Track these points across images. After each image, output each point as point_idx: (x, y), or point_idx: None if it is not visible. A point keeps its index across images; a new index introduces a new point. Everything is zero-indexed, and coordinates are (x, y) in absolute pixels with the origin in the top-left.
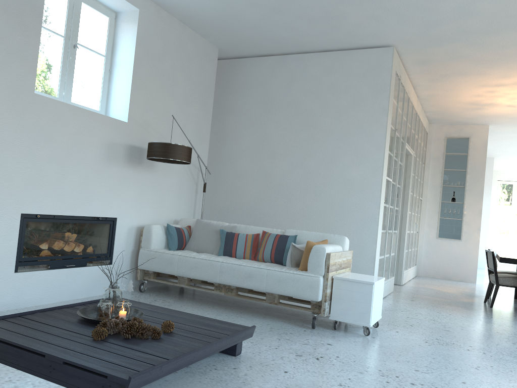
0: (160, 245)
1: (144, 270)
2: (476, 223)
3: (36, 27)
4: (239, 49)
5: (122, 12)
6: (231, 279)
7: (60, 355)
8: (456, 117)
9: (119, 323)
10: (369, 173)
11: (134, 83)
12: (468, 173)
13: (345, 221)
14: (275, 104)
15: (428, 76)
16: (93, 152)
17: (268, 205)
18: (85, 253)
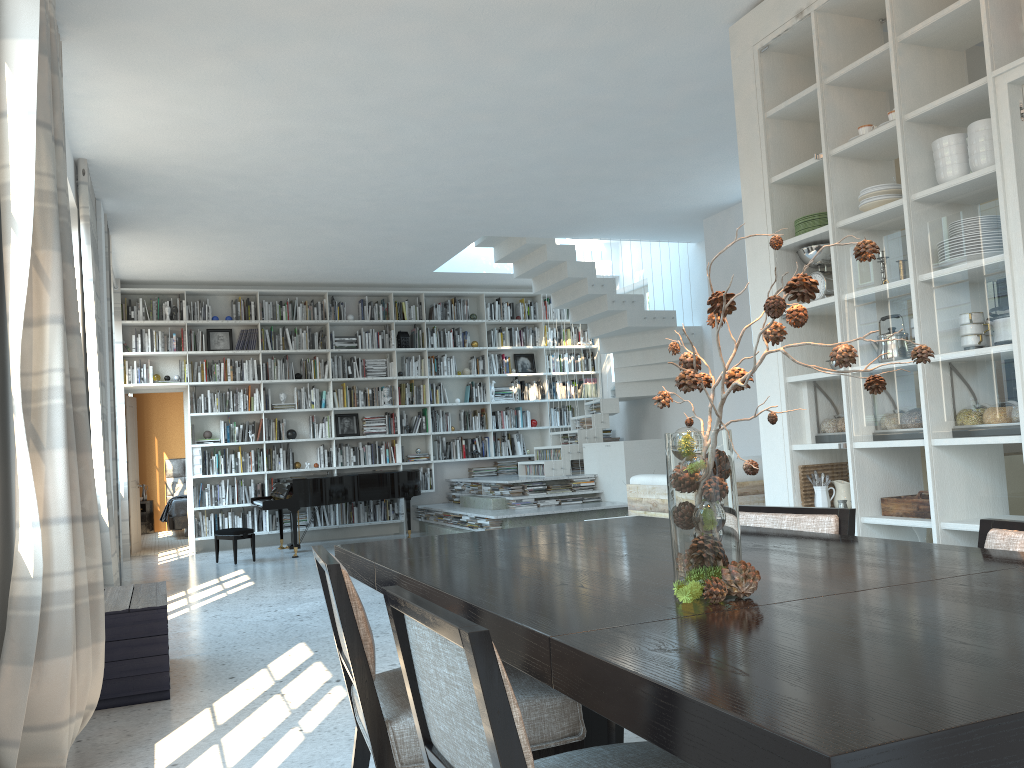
0: None
1: None
2: None
3: (745, 291)
4: None
5: None
6: None
7: None
8: None
9: None
10: None
11: None
12: None
13: None
14: None
15: None
16: None
17: None
18: None
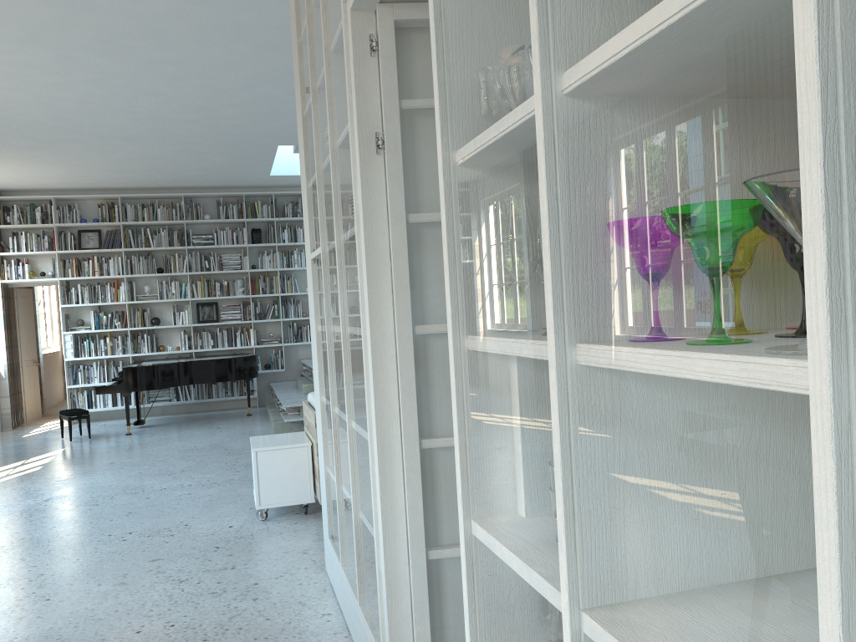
0: None
1: None
2: None
3: None
4: None
5: None
6: None
7: None
8: None
9: None
10: None
11: None
12: None
13: None
14: None
15: None
16: None
17: None
18: None
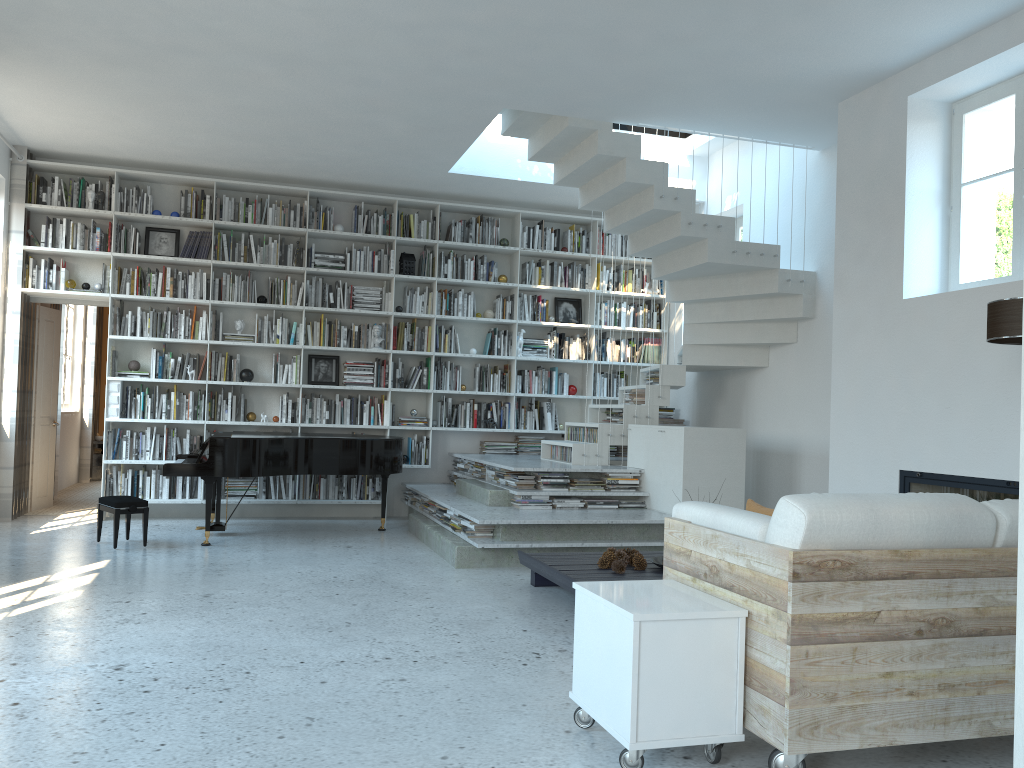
0: None
1: None
2: None
3: (898, 210)
4: None
5: None
6: None
7: (590, 552)
8: None
9: (622, 550)
10: None
11: None
12: None
13: None
14: None
15: None
16: (995, 358)
17: None
18: None
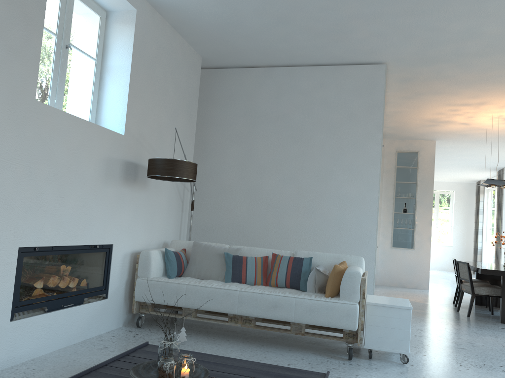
0: (159, 272)
1: (139, 302)
2: (427, 232)
3: (38, 21)
4: (224, 59)
5: (115, 12)
6: (253, 310)
7: None
8: (409, 132)
9: None
10: (365, 189)
11: (130, 91)
12: (418, 185)
13: (342, 238)
14: (262, 118)
15: (404, 93)
16: (92, 170)
17: (257, 222)
18: (82, 289)
